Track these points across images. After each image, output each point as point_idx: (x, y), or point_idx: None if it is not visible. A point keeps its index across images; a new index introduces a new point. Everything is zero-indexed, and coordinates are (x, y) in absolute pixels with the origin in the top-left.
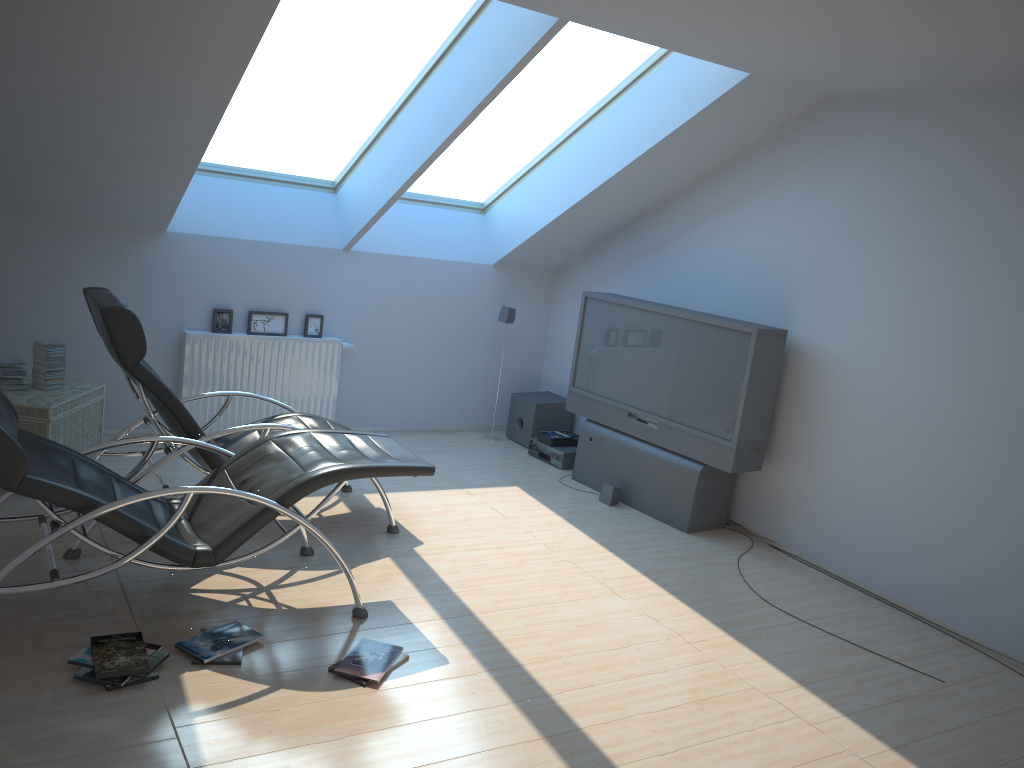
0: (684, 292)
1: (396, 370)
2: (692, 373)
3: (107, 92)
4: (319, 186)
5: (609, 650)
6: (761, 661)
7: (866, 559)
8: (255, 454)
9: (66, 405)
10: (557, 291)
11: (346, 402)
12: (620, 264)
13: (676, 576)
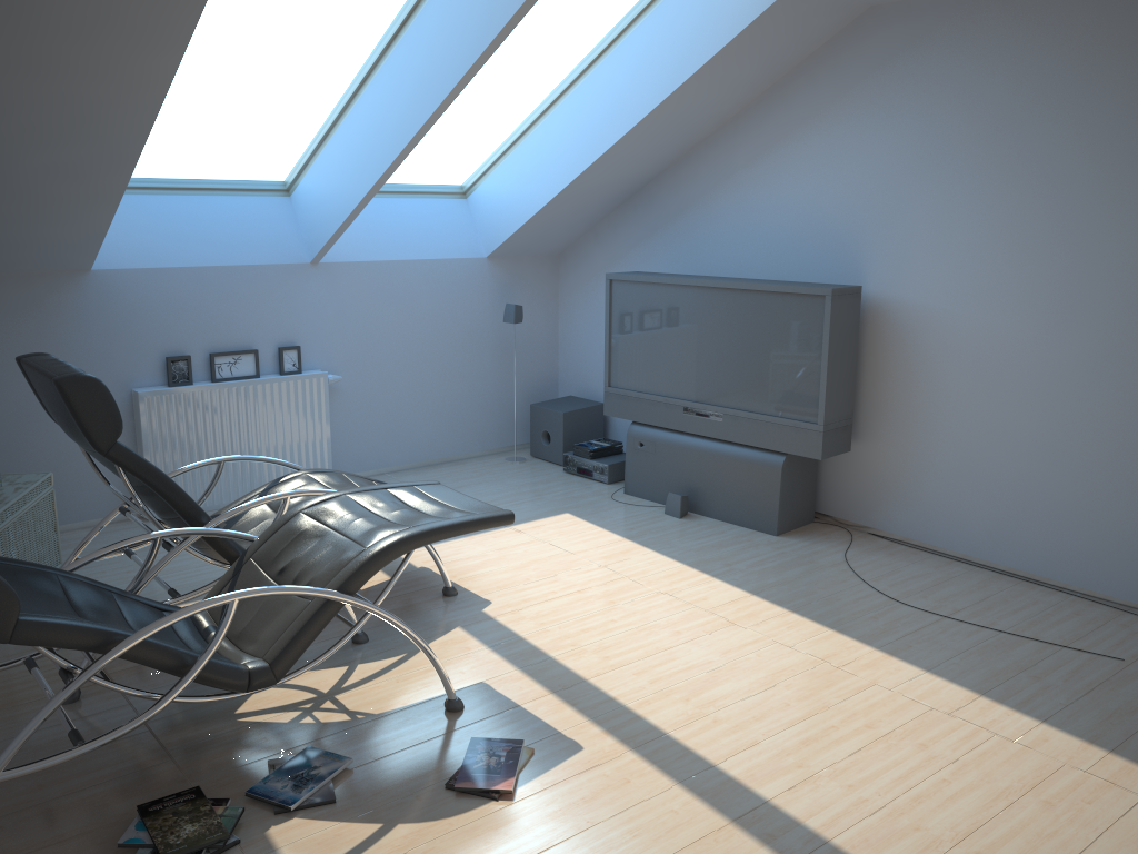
0: (724, 259)
1: (394, 398)
2: (757, 351)
3: (5, 99)
4: (268, 190)
5: (756, 694)
6: (925, 674)
7: (990, 533)
8: (287, 533)
9: (12, 507)
10: (563, 278)
11: (341, 445)
12: (638, 236)
13: (788, 589)
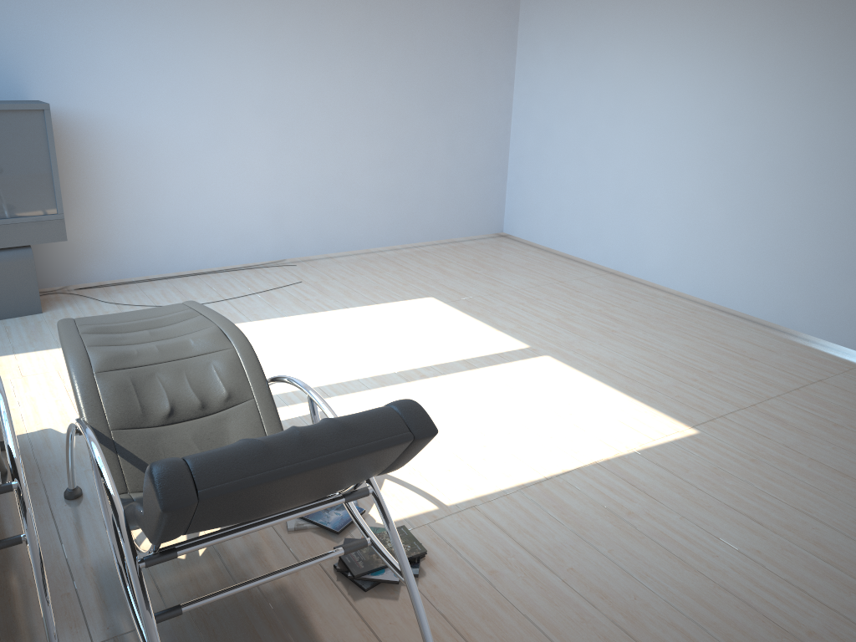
0: None
1: None
2: None
3: None
4: None
5: (286, 357)
6: (289, 318)
7: (168, 255)
8: (122, 390)
9: None
10: None
11: None
12: None
13: None
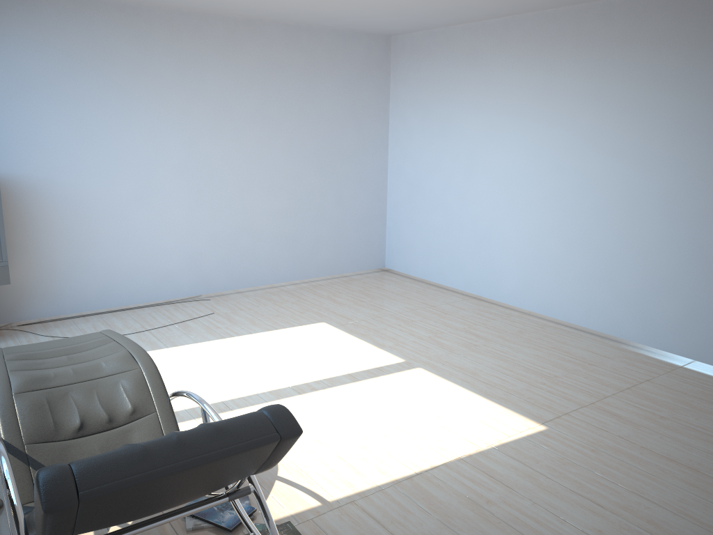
0: None
1: None
2: None
3: None
4: None
5: (196, 377)
6: (201, 343)
7: (99, 294)
8: (37, 408)
9: None
10: None
11: None
12: None
13: None
